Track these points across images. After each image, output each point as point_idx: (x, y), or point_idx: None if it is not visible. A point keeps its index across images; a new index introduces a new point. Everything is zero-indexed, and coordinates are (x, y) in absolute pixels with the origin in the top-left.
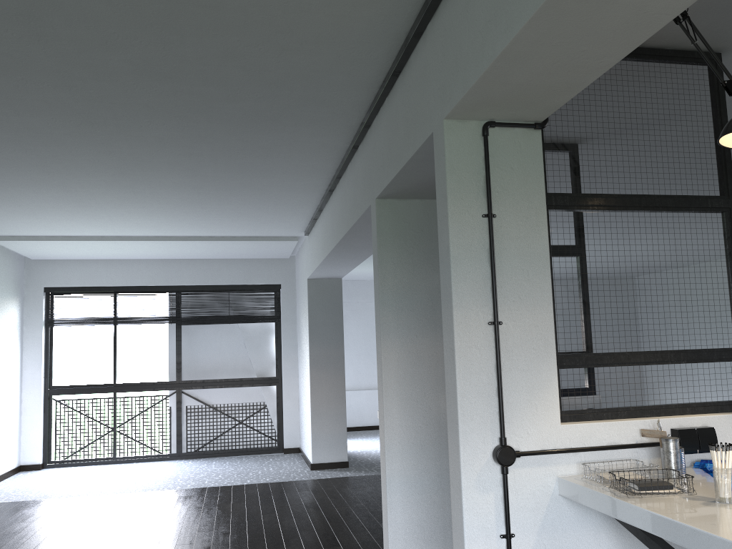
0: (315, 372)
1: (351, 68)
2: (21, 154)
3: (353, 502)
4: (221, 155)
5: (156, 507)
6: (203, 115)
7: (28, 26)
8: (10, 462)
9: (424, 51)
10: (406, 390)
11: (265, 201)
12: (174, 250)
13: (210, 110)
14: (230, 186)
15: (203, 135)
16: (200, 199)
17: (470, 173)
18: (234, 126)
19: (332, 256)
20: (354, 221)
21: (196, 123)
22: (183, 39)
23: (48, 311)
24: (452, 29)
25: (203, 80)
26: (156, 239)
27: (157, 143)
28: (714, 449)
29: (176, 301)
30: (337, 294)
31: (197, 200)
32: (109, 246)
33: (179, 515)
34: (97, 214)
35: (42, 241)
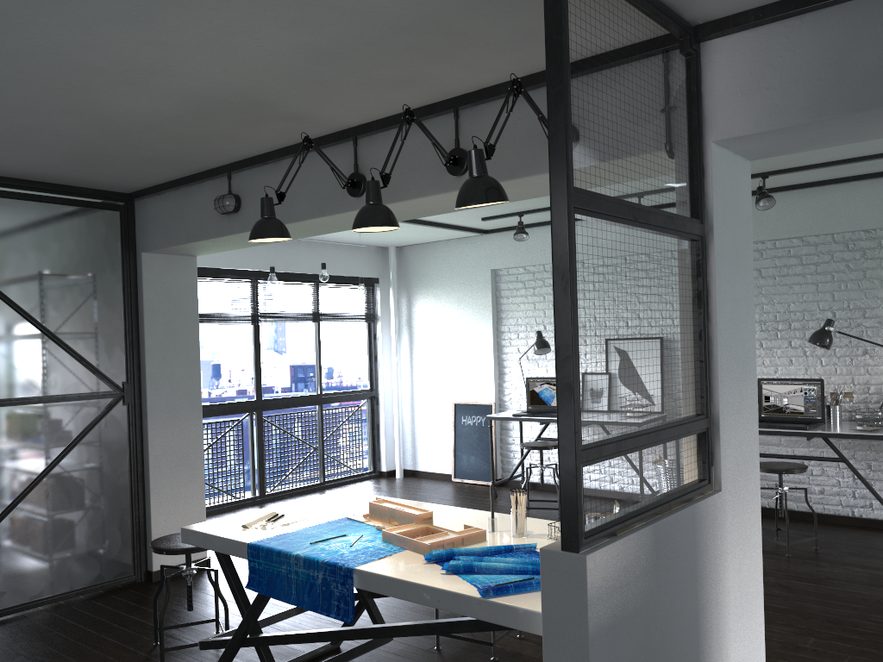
0: None
1: None
2: None
3: None
4: None
5: None
6: None
7: None
8: None
9: None
10: None
11: None
12: None
13: None
14: None
15: None
16: None
17: None
18: None
19: None
20: None
21: None
22: None
23: None
24: None
25: None
26: None
27: None
28: (521, 492)
29: None
30: None
31: None
32: None
33: None
34: None
35: None
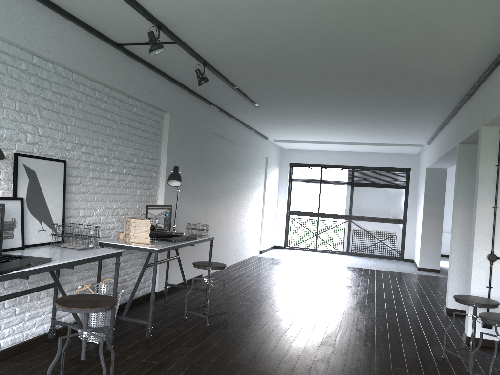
0: (425, 219)
1: (449, 92)
2: (302, 116)
3: (438, 286)
4: (387, 116)
5: (340, 271)
6: (381, 105)
7: (325, 88)
8: (271, 243)
9: (480, 93)
10: (464, 231)
11: (405, 131)
12: (353, 148)
13: (385, 104)
14: (388, 125)
15: (380, 110)
16: (373, 129)
17: (491, 148)
18: (394, 108)
19: (440, 160)
20: (450, 149)
21: (378, 107)
22: (379, 88)
23: (290, 174)
24: (487, 93)
25: (384, 97)
26: (346, 143)
27: (359, 113)
28: None
29: (352, 173)
30: (443, 178)
31: (371, 130)
32: (322, 145)
33: (351, 275)
34: (322, 133)
35: (293, 143)
